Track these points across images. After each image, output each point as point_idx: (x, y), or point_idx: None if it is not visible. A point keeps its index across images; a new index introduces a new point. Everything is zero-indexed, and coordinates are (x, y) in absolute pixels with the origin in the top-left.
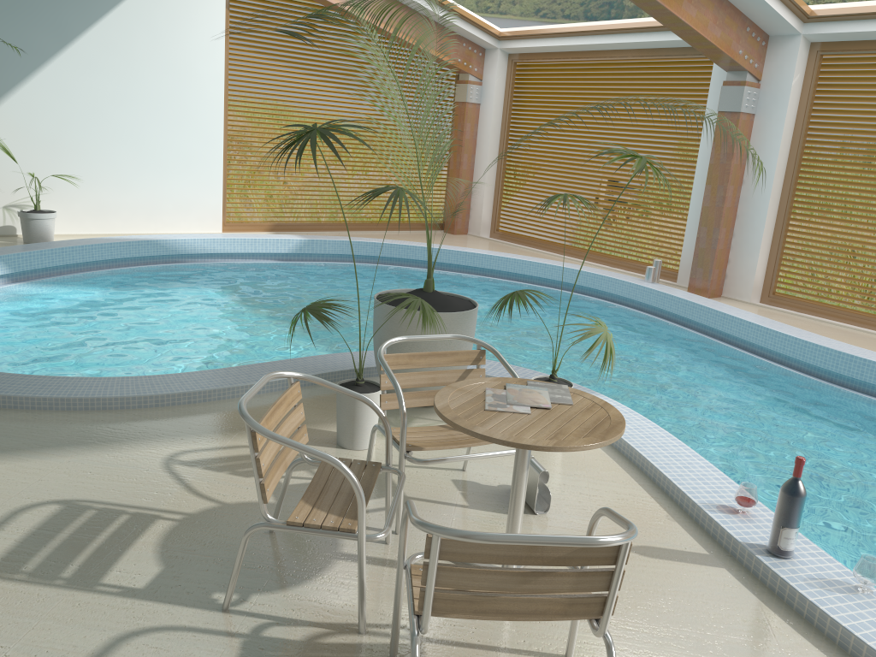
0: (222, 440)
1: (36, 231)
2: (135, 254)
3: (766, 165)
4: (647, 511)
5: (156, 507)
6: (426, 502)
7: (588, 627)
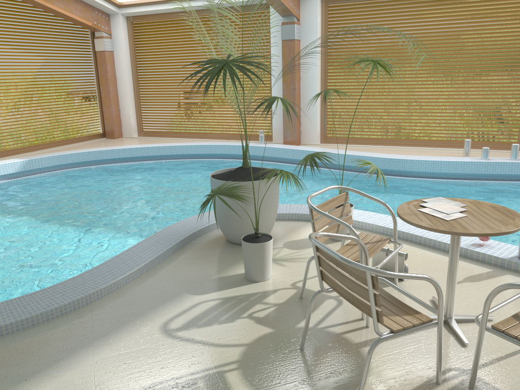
0: (179, 304)
1: None
2: None
3: (312, 67)
4: (440, 259)
5: (210, 366)
6: None
7: None
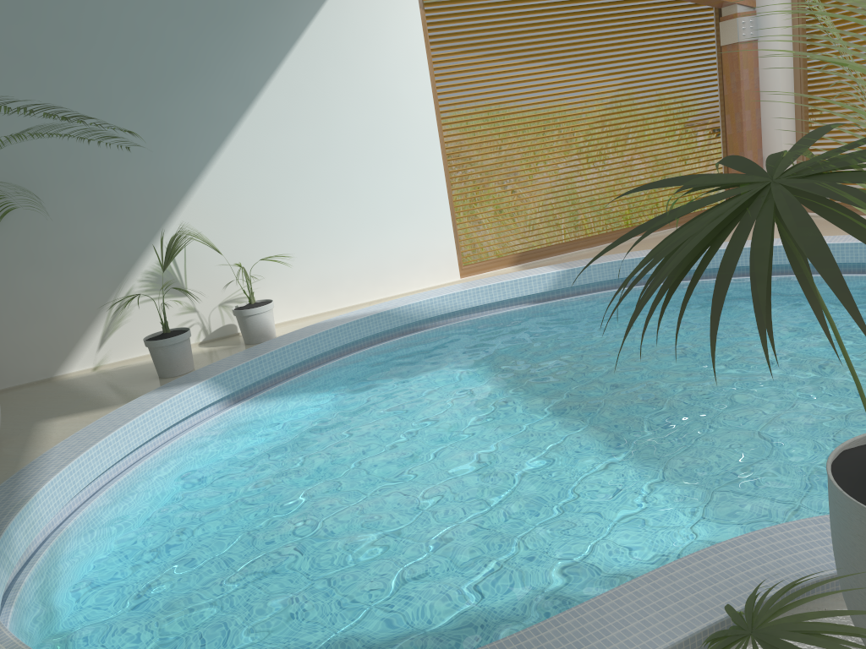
0: None
1: (254, 329)
2: (366, 333)
3: None
4: None
5: None
6: None
7: None
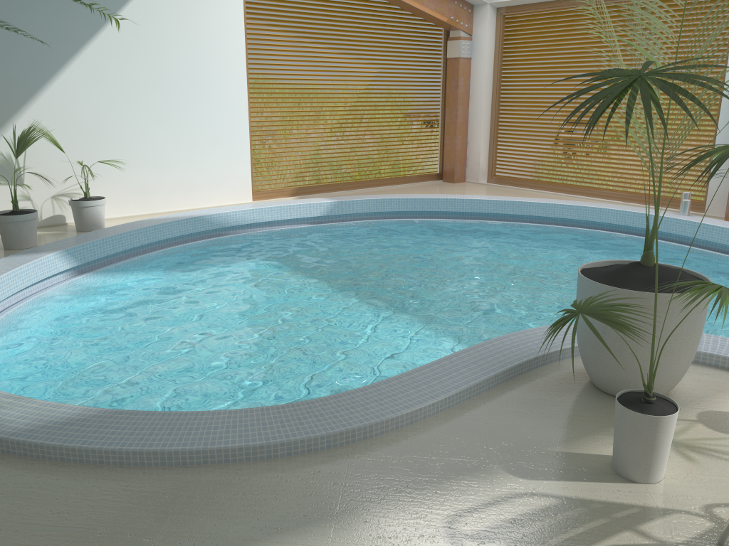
0: (483, 486)
1: (89, 218)
2: (184, 232)
3: None
4: None
5: None
6: None
7: None
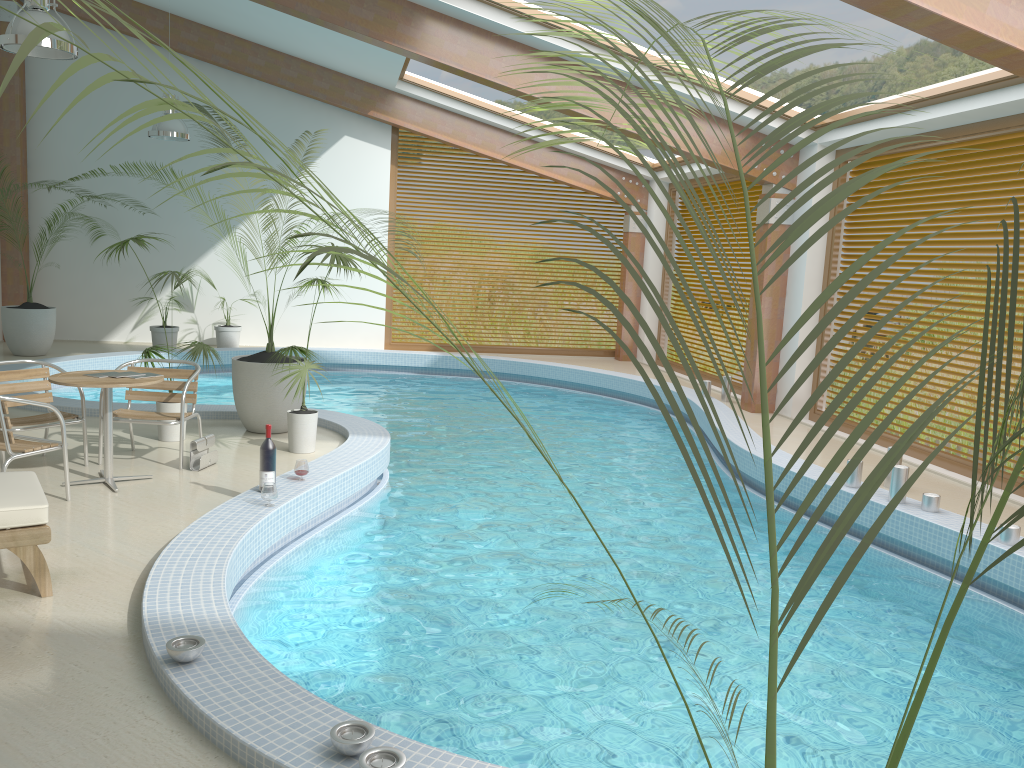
0: None
1: (223, 340)
2: None
3: (799, 275)
4: None
5: None
6: (145, 459)
7: (104, 497)
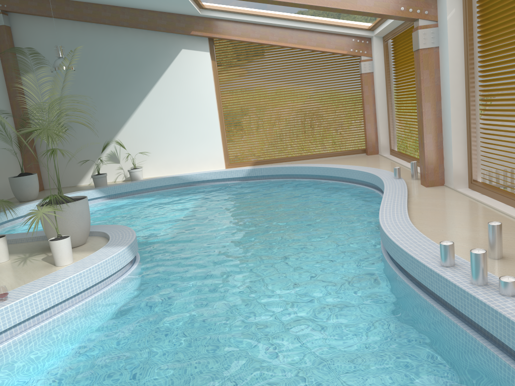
0: None
1: (132, 177)
2: (168, 183)
3: (446, 82)
4: None
5: None
6: None
7: None
